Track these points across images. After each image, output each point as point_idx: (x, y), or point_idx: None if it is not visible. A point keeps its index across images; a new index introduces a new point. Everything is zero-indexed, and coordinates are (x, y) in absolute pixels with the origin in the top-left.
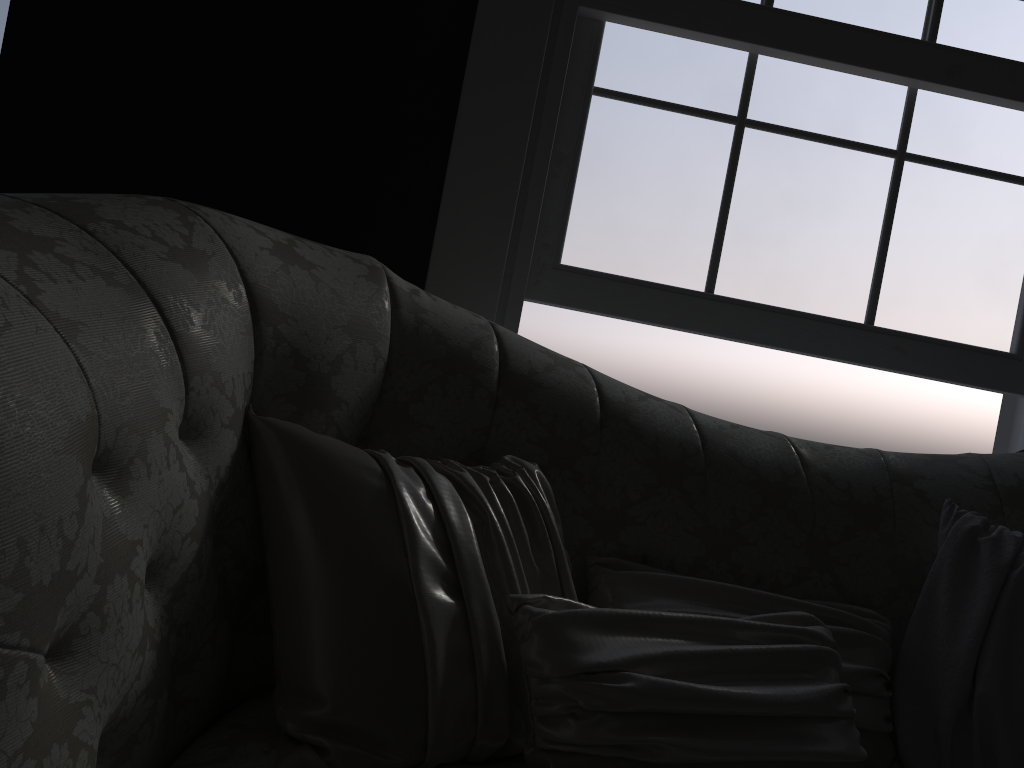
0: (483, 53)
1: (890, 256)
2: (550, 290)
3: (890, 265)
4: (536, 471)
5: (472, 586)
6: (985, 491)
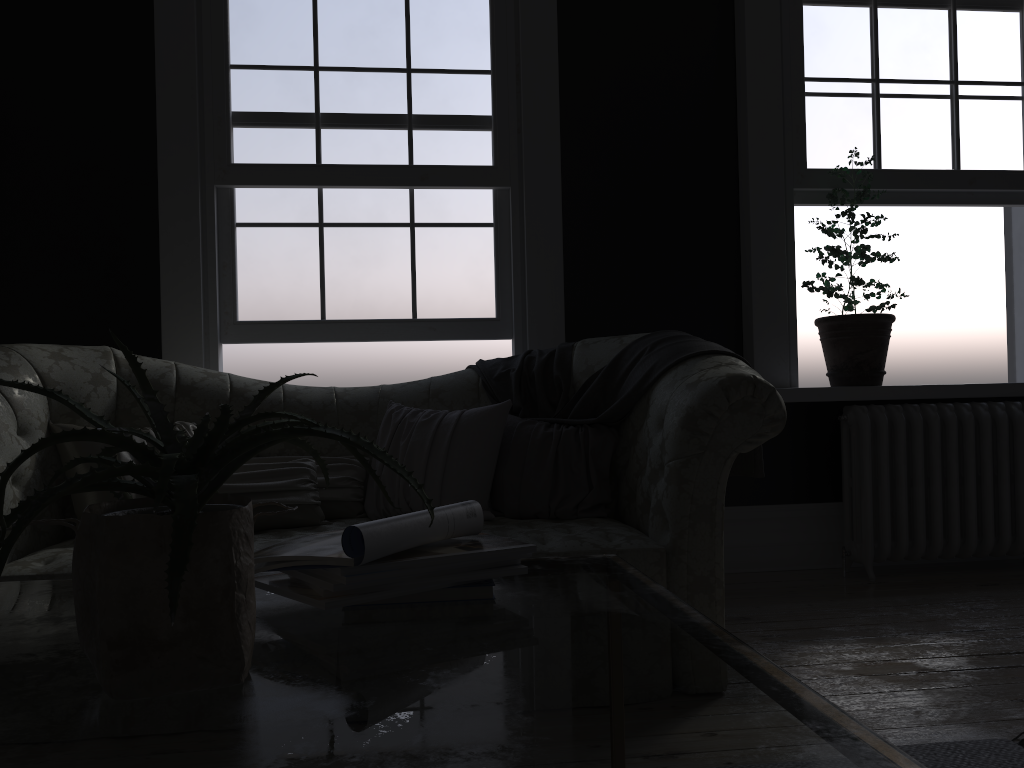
0: (167, 221)
1: (418, 279)
2: (234, 336)
3: (420, 284)
4: (191, 425)
5: None
6: (423, 393)
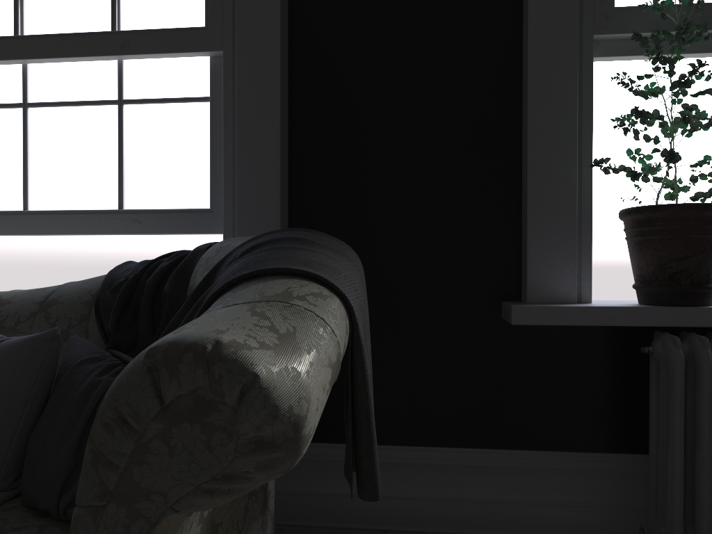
0: None
1: (126, 164)
2: None
3: (128, 170)
4: None
5: None
6: (35, 305)
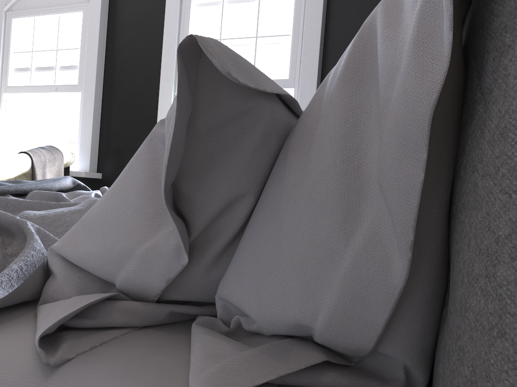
0: None
1: (57, 127)
2: (6, 144)
3: (57, 128)
4: None
5: None
6: None
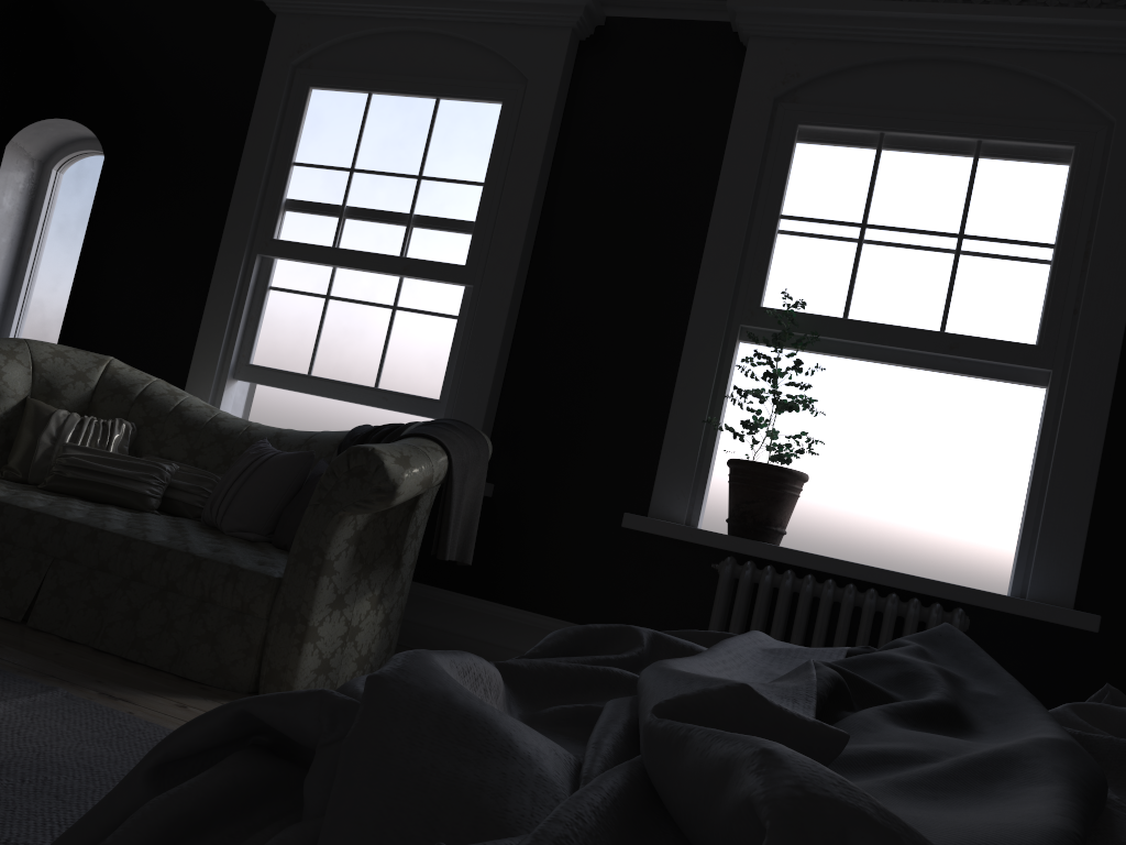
0: (217, 277)
1: (388, 355)
2: (244, 375)
3: (388, 359)
4: (125, 423)
5: (59, 441)
6: (302, 440)
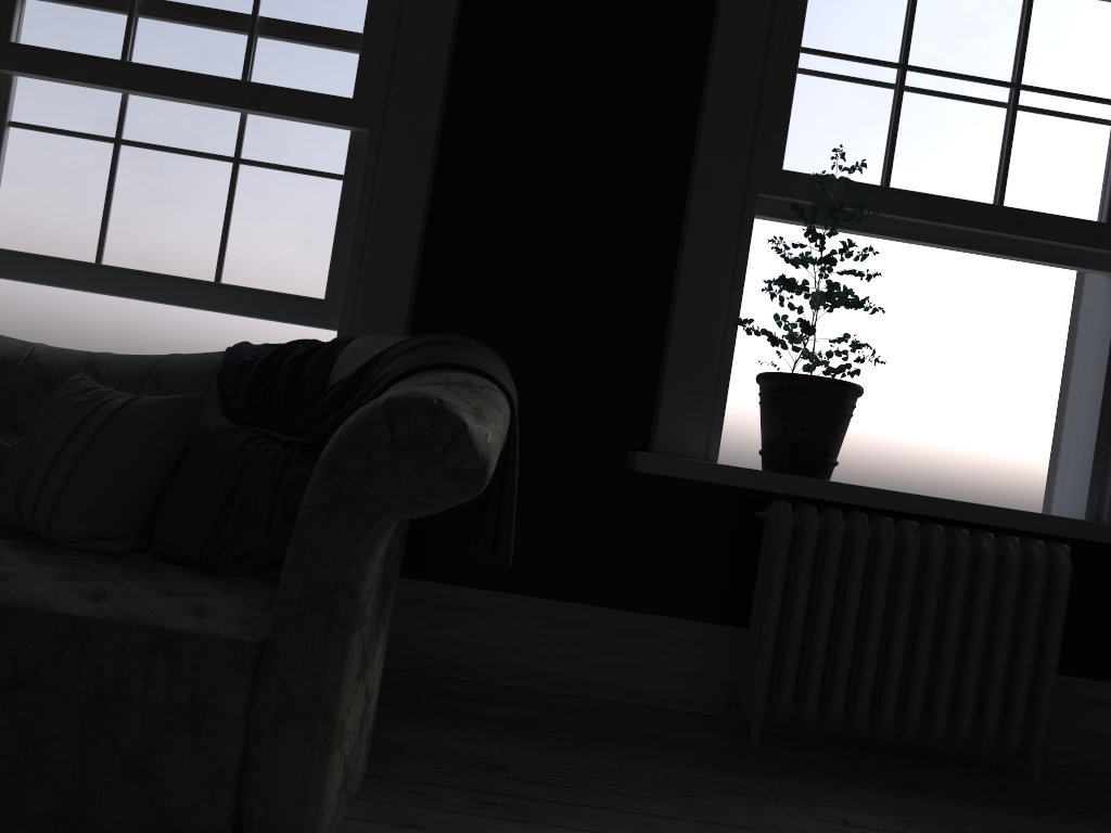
0: None
1: (232, 233)
2: None
3: (233, 239)
4: None
5: None
6: (142, 371)
